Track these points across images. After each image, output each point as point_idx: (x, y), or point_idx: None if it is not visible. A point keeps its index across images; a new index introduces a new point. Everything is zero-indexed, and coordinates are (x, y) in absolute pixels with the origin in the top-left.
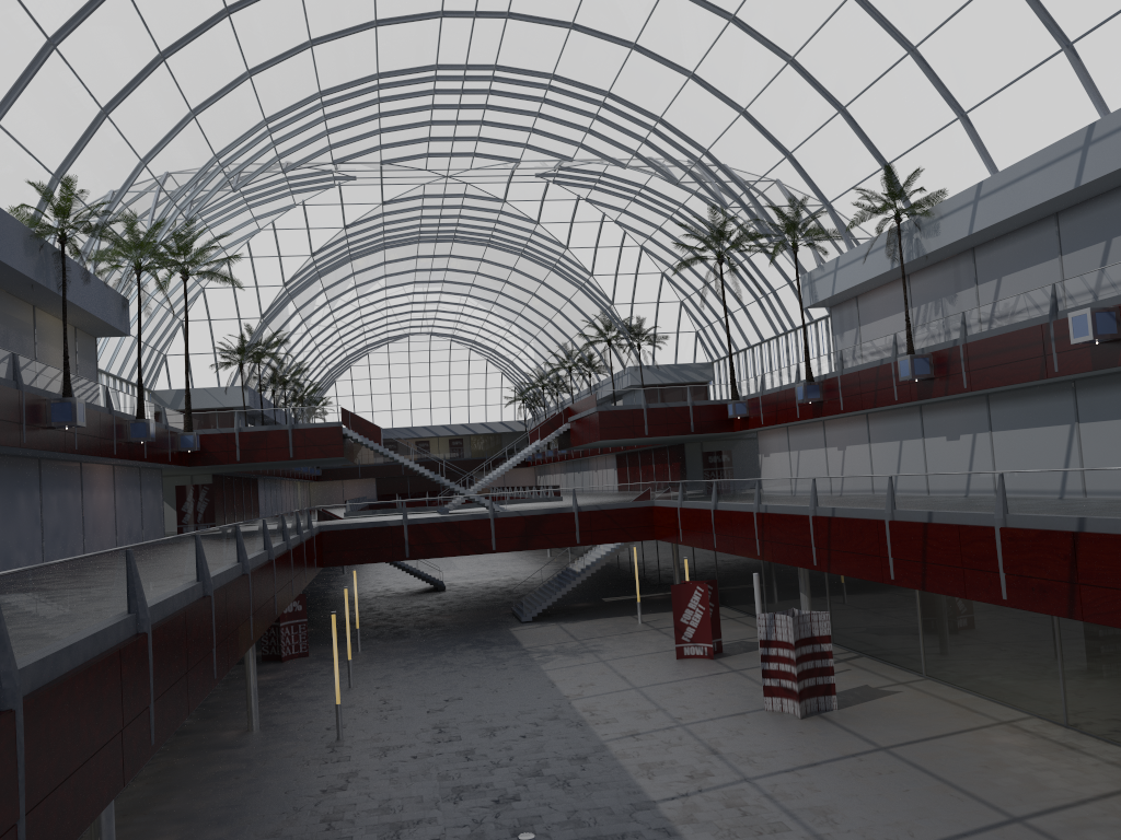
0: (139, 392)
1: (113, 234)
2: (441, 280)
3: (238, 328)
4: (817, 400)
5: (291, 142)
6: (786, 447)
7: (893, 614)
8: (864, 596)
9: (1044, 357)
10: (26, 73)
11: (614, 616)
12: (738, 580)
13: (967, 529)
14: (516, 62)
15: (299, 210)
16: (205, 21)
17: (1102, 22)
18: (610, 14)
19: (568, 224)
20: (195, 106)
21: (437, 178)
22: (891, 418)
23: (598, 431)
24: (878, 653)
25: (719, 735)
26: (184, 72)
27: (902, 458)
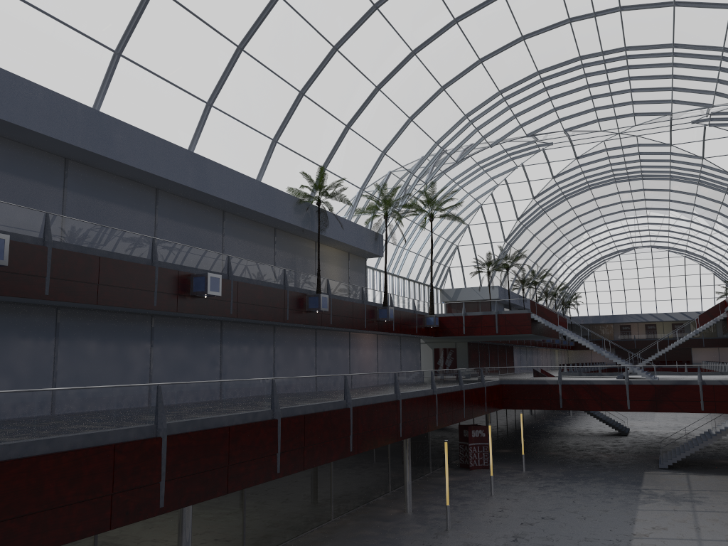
0: (384, 290)
1: (371, 197)
2: (644, 207)
3: (490, 249)
4: None
5: (490, 126)
6: None
7: None
8: None
9: None
10: (289, 112)
11: None
12: None
13: None
14: (640, 41)
15: (520, 169)
16: (400, 62)
17: None
18: None
19: None
20: (410, 114)
21: (611, 135)
22: None
23: None
24: None
25: None
26: (396, 95)
27: None
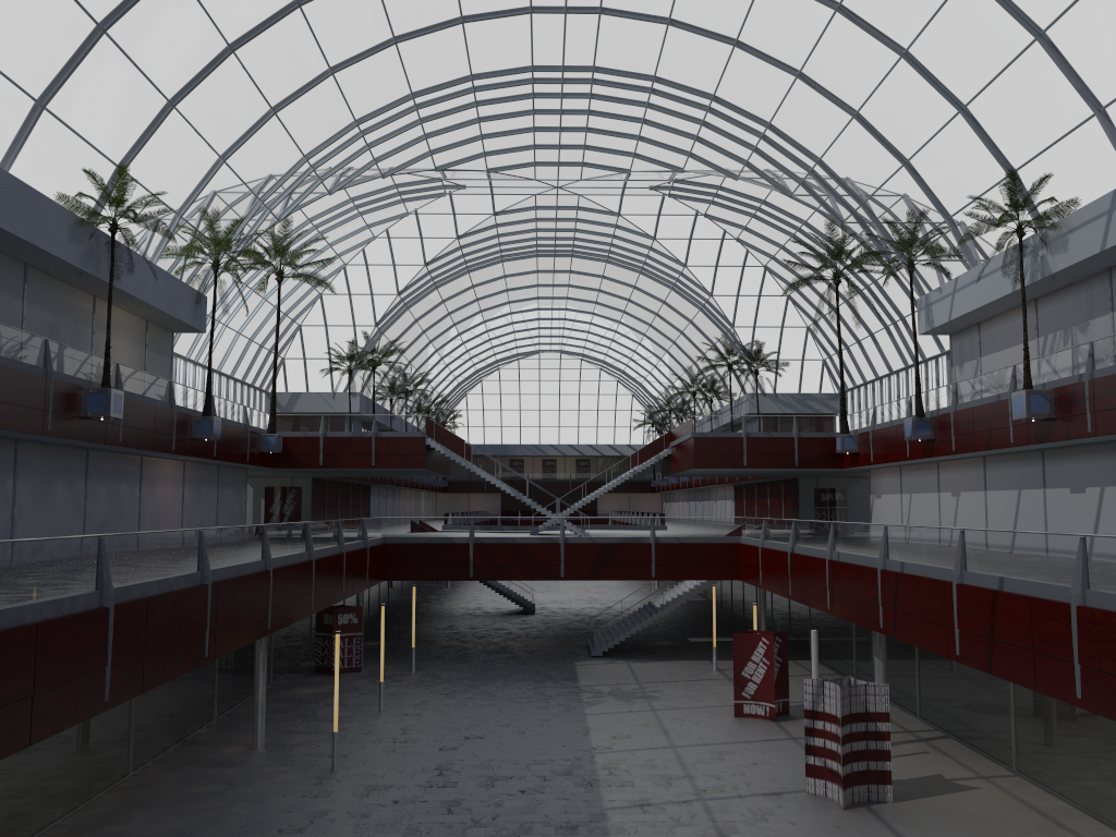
0: (207, 389)
1: (192, 230)
2: (565, 297)
3: (352, 335)
4: (927, 438)
5: (387, 146)
6: (898, 489)
7: (984, 692)
8: (954, 667)
9: None
10: (74, 58)
11: (691, 659)
12: (829, 632)
13: (1039, 604)
14: (614, 63)
15: (412, 219)
16: (274, 12)
17: None
18: (707, 7)
19: (686, 241)
20: (275, 103)
21: (547, 189)
22: (1010, 463)
23: (692, 458)
24: (966, 736)
25: (739, 818)
26: (258, 66)
27: (1020, 510)
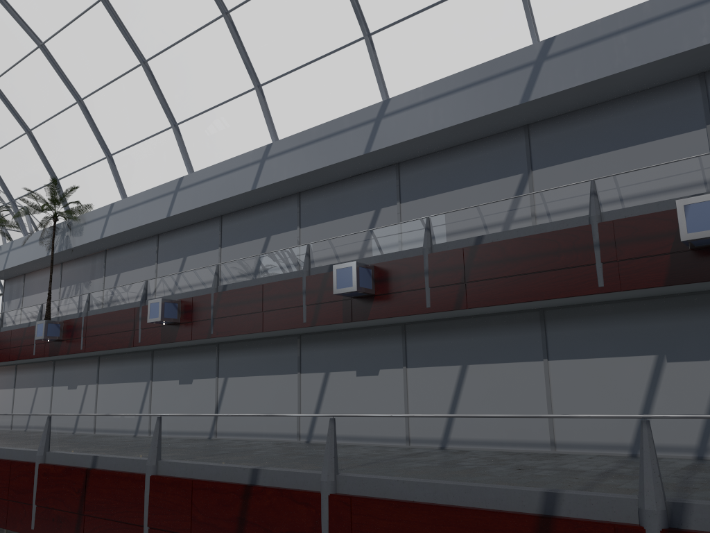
0: None
1: None
2: None
3: None
4: None
5: None
6: None
7: None
8: None
9: (134, 331)
10: None
11: None
12: None
13: (17, 465)
14: None
15: None
16: None
17: (195, 115)
18: None
19: None
20: None
21: None
22: (33, 369)
23: None
24: None
25: None
26: None
27: (36, 401)
